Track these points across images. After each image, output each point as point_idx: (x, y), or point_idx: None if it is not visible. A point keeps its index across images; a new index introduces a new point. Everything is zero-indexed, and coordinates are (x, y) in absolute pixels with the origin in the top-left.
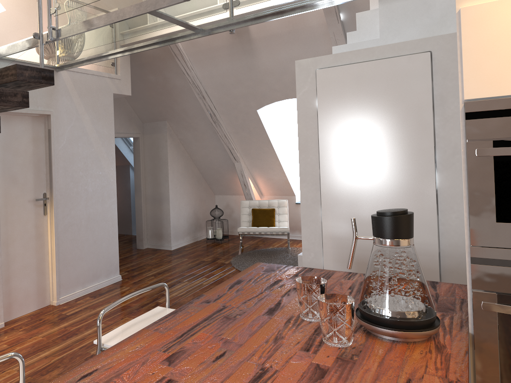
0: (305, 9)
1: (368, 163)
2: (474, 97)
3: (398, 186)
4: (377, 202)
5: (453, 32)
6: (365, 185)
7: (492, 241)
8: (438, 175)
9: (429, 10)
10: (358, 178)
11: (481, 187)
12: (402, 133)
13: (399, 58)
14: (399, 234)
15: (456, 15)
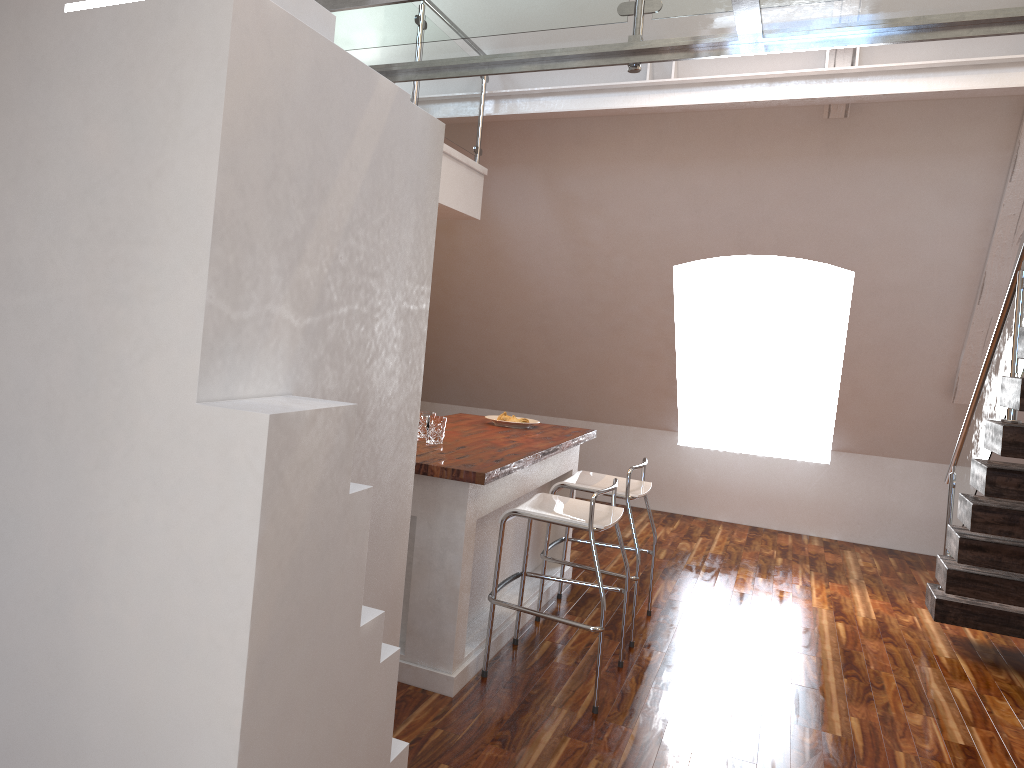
0: None
1: None
2: None
3: None
4: None
5: None
6: None
7: None
8: None
9: None
10: None
11: None
12: None
13: None
14: None
15: None
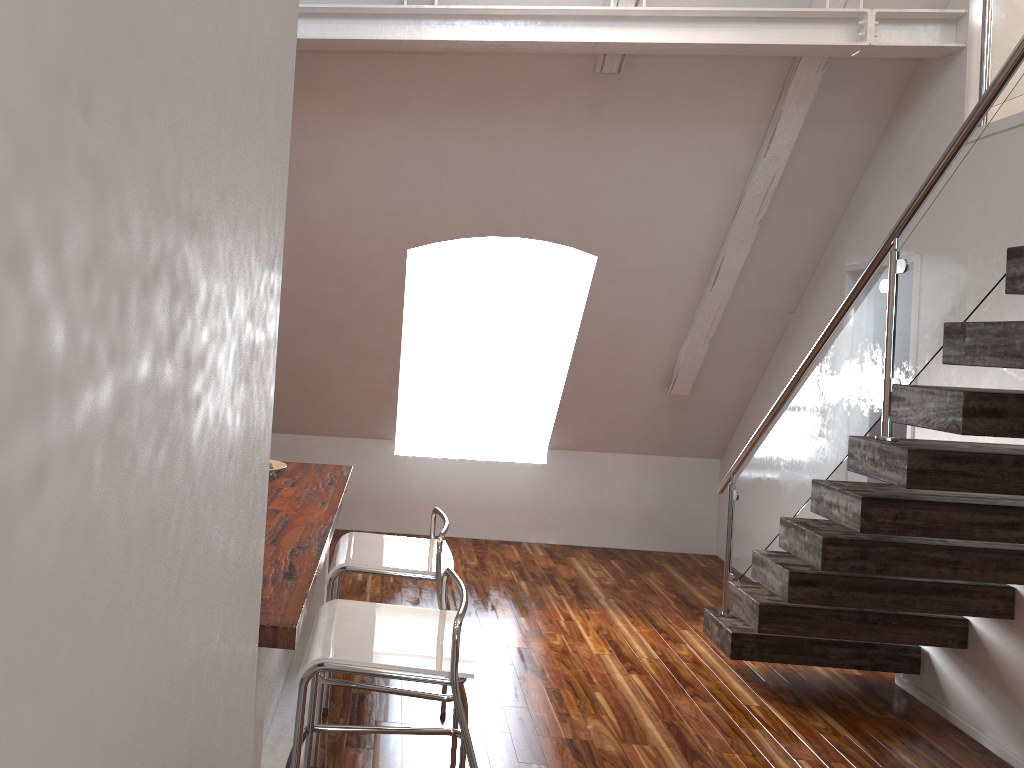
0: None
1: None
2: None
3: None
4: None
5: None
6: None
7: None
8: None
9: None
10: None
11: None
12: None
13: None
14: None
15: None
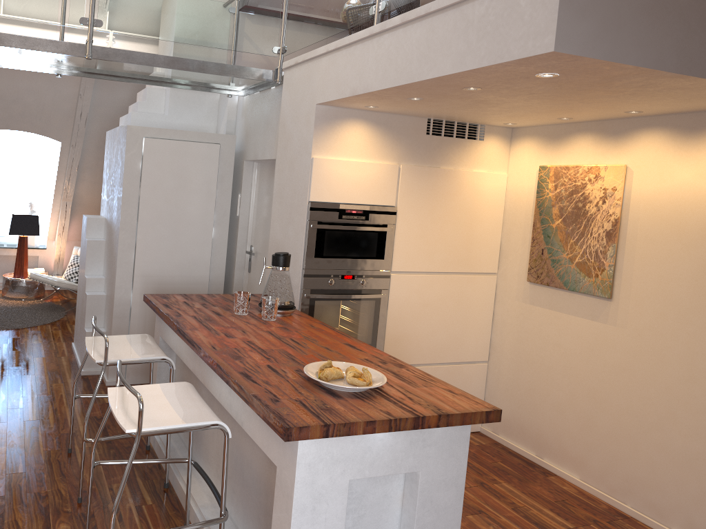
0: (135, 81)
1: (173, 218)
2: (313, 200)
3: (191, 236)
4: (176, 247)
5: (213, 126)
6: (170, 234)
7: (312, 266)
8: (214, 229)
9: (202, 105)
10: (166, 229)
11: (311, 242)
12: (198, 198)
13: (202, 144)
14: (288, 264)
15: (311, 160)
